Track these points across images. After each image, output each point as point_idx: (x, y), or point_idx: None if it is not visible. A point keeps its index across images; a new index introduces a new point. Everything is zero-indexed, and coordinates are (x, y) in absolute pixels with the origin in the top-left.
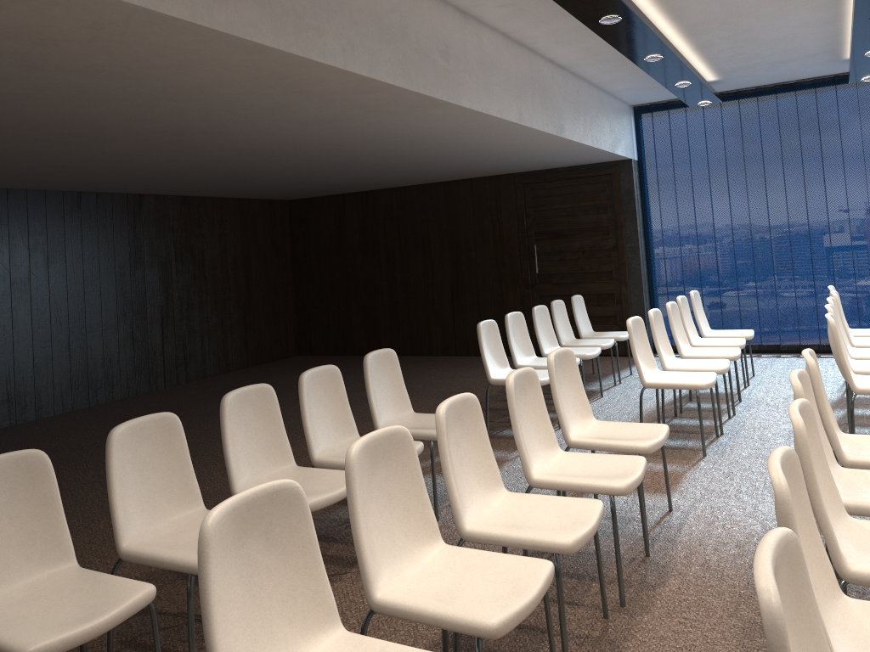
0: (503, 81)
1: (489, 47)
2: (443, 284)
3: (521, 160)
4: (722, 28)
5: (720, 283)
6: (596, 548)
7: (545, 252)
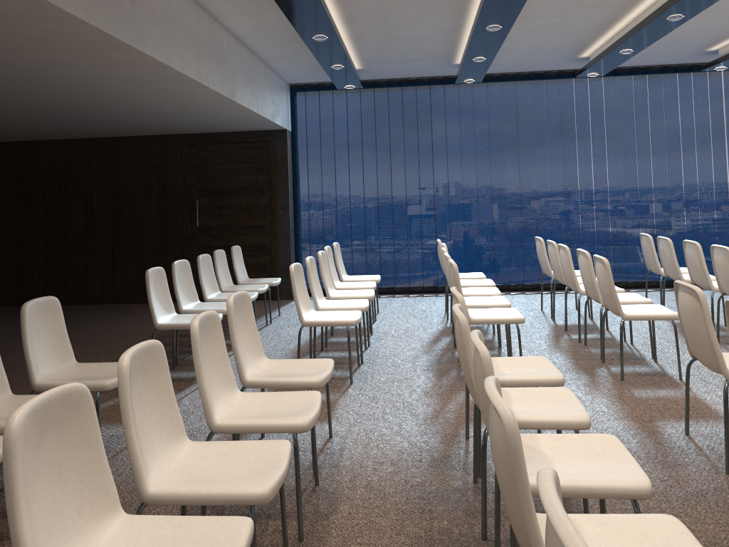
0: (185, 38)
1: (174, 3)
2: (104, 235)
3: (190, 121)
4: (375, 21)
5: (352, 237)
6: (281, 489)
7: (206, 207)
